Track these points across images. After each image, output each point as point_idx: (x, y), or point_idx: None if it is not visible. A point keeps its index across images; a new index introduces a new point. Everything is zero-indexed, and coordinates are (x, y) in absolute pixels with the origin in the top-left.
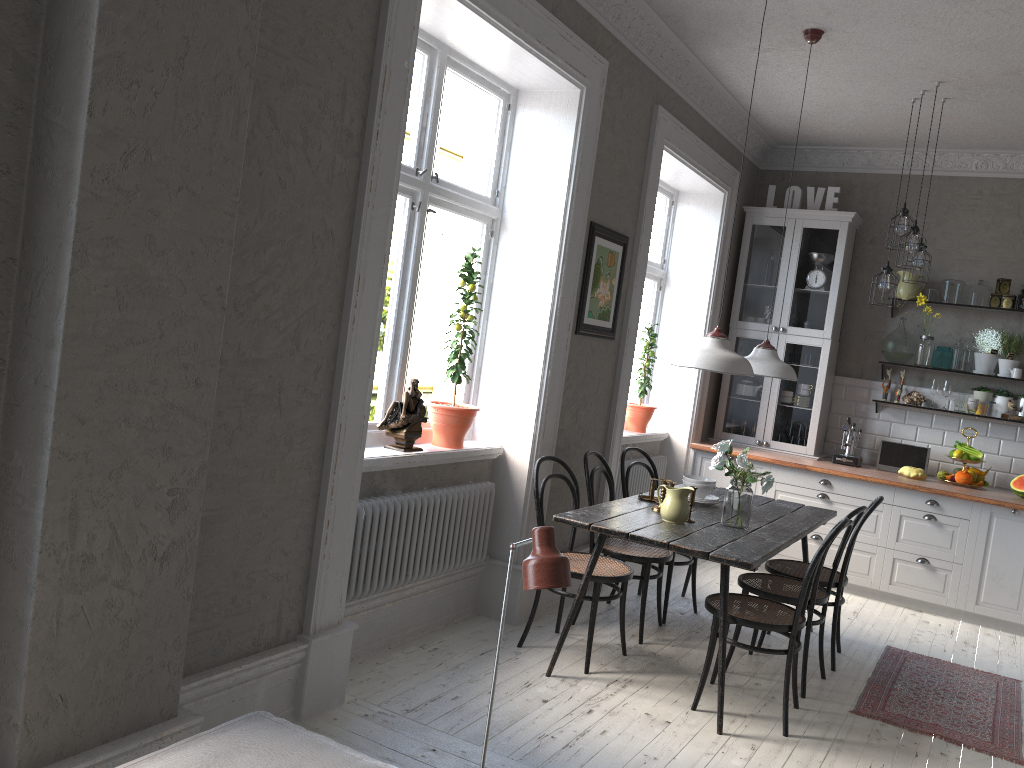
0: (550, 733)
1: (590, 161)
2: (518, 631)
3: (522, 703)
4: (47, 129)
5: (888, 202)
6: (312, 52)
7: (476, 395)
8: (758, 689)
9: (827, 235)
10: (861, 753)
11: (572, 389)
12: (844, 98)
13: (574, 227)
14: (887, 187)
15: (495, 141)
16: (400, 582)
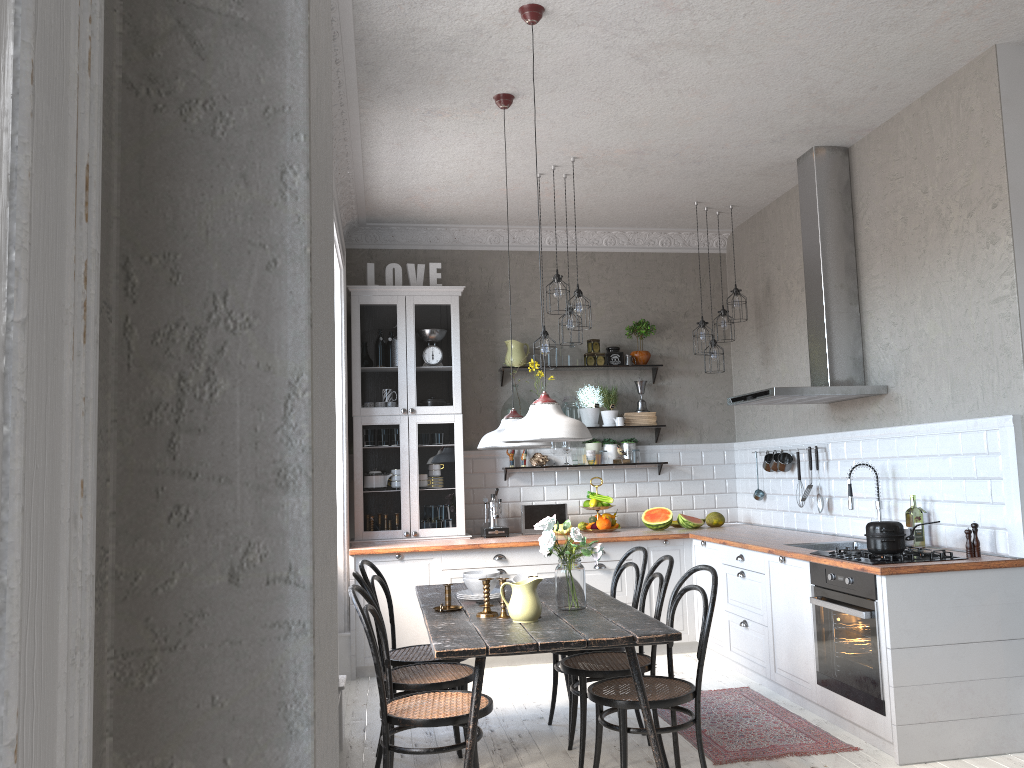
0: None
1: None
2: None
3: None
4: (175, 18)
5: (479, 277)
6: None
7: None
8: None
9: (440, 310)
10: None
11: None
12: (476, 171)
13: None
14: (475, 262)
15: None
16: None
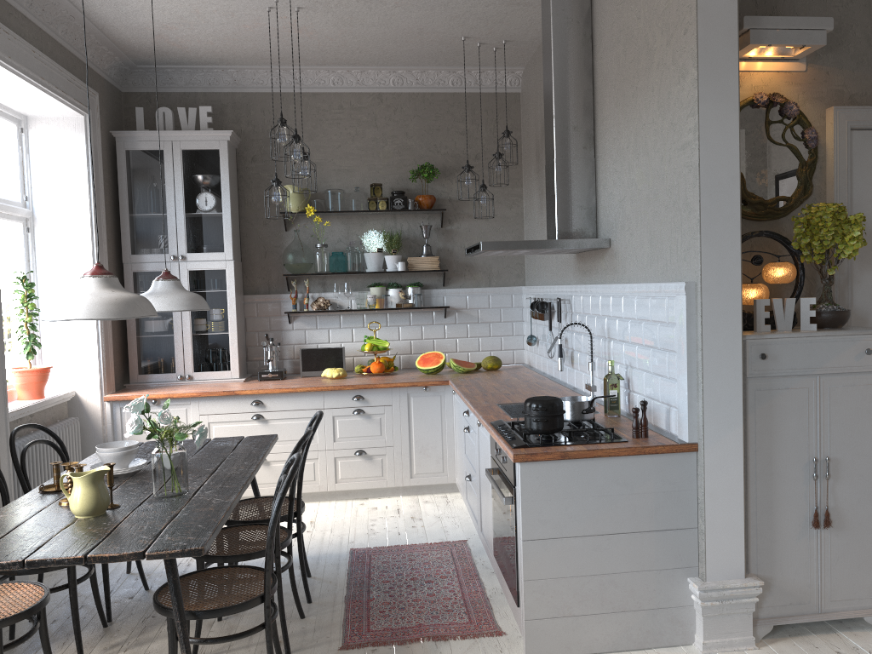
0: None
1: None
2: None
3: None
4: None
5: (261, 120)
6: None
7: None
8: None
9: (209, 156)
10: None
11: None
12: (198, 5)
13: None
14: (257, 105)
15: None
16: None
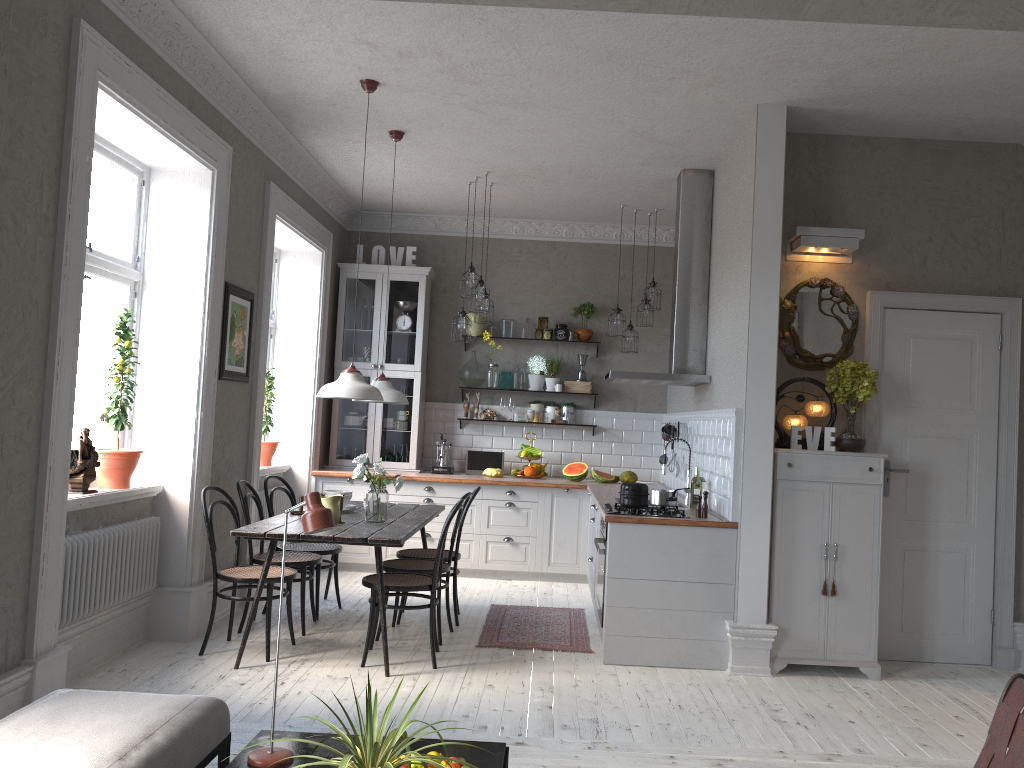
0: (257, 701)
1: (223, 231)
2: (194, 645)
3: (224, 689)
4: None
5: (454, 258)
6: (18, 152)
7: (130, 441)
8: (407, 646)
9: (410, 286)
10: (489, 667)
11: (219, 428)
12: (418, 179)
13: (215, 287)
14: (452, 246)
15: (132, 212)
16: (90, 612)
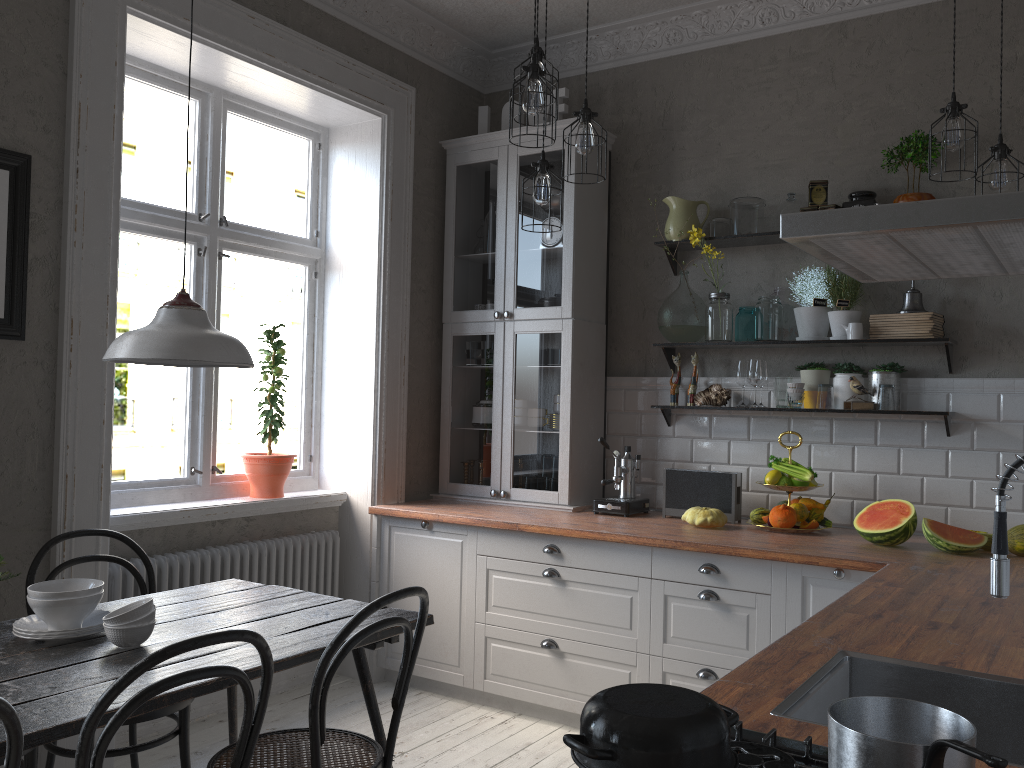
0: None
1: None
2: None
3: None
4: None
5: (651, 103)
6: None
7: None
8: None
9: (551, 161)
10: None
11: None
12: None
13: None
14: (647, 81)
15: None
16: None
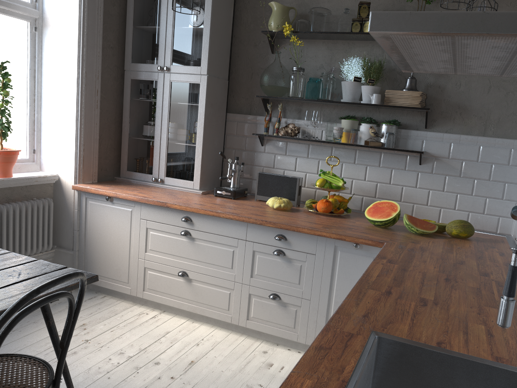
0: None
1: None
2: None
3: None
4: None
5: None
6: None
7: None
8: None
9: None
10: None
11: None
12: None
13: None
14: None
15: None
16: None
